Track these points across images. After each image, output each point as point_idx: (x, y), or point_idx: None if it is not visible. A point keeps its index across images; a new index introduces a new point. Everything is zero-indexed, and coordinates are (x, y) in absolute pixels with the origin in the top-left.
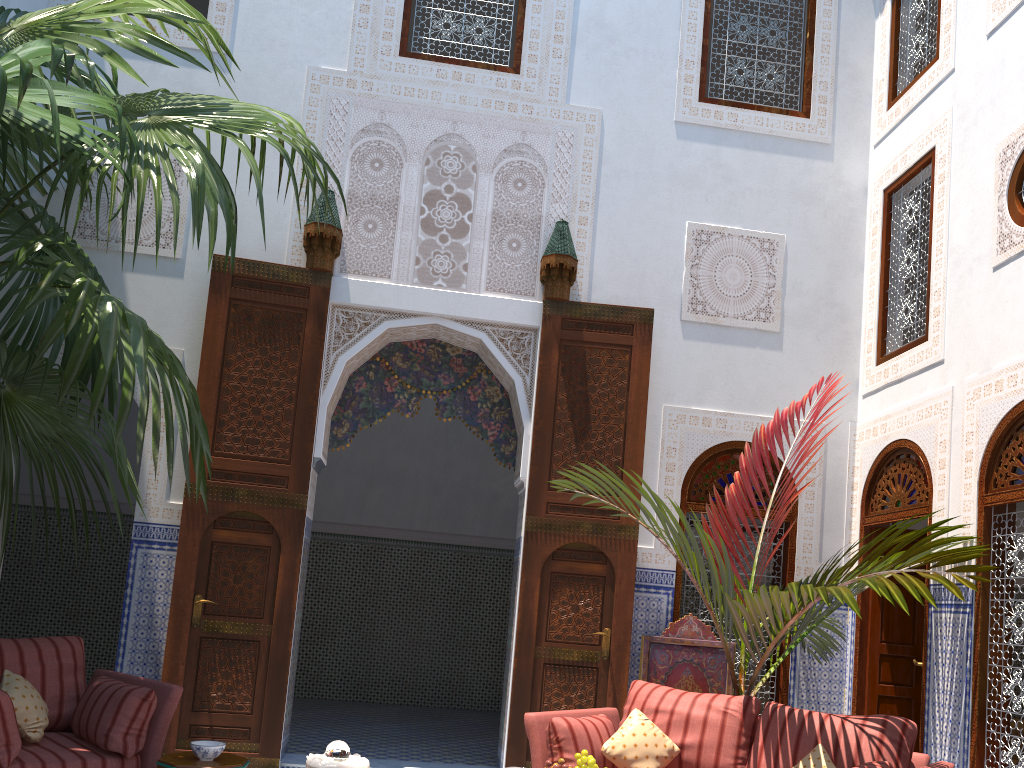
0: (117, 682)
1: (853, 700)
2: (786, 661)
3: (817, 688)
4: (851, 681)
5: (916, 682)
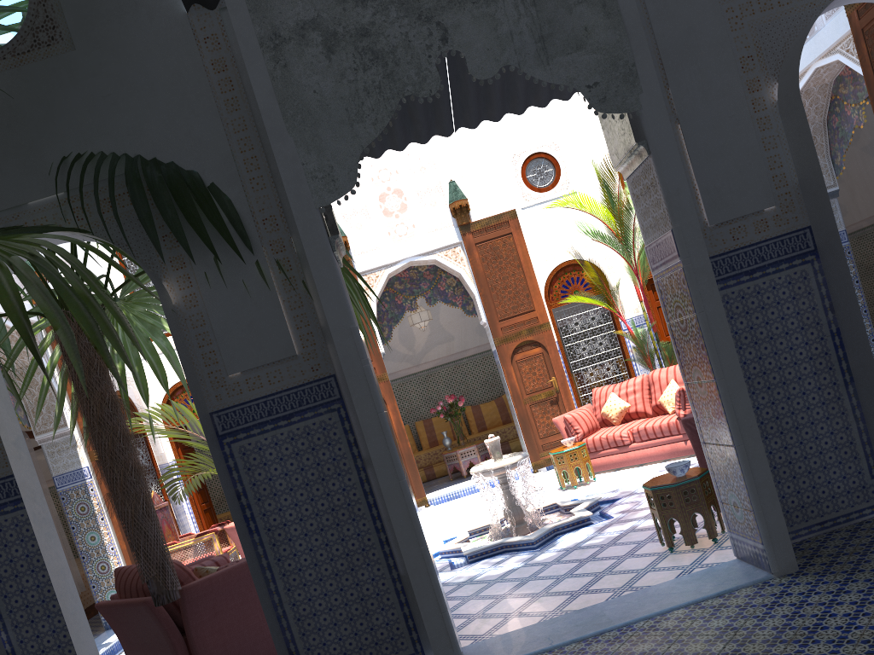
0: (196, 564)
1: (196, 517)
2: (171, 508)
3: (182, 518)
4: (191, 508)
5: (209, 499)
